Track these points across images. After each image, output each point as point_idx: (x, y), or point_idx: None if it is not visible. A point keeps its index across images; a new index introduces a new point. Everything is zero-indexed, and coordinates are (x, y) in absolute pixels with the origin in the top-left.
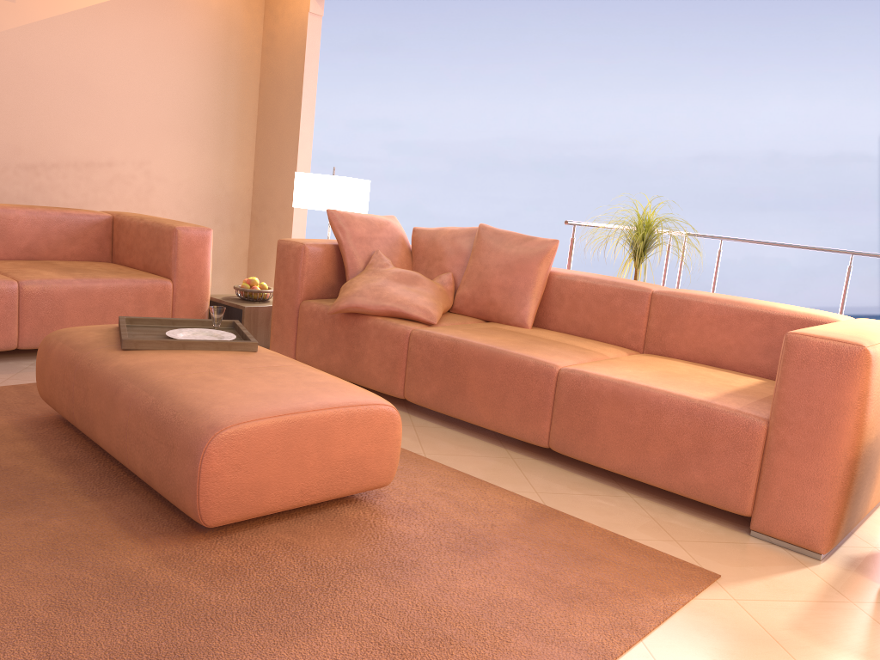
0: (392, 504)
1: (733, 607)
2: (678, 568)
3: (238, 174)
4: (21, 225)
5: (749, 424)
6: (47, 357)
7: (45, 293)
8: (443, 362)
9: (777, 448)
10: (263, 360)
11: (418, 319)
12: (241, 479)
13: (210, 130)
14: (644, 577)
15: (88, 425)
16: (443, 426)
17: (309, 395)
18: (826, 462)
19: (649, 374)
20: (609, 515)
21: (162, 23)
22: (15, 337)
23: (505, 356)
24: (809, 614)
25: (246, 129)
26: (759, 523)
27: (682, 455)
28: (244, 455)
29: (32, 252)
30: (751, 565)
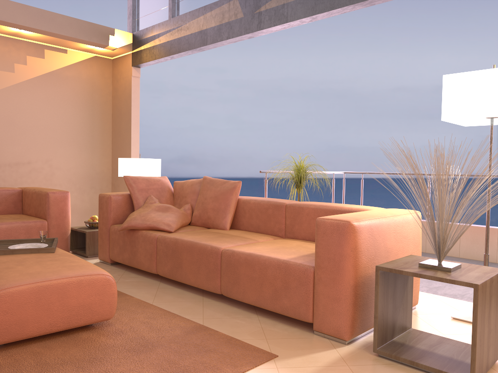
0: (112, 329)
1: (273, 371)
2: (255, 353)
3: (103, 162)
4: None
5: (305, 270)
6: None
7: None
8: (172, 251)
9: (318, 282)
10: (52, 256)
11: (164, 229)
12: (8, 318)
13: (85, 140)
14: (231, 358)
15: None
16: (175, 287)
17: (58, 272)
18: (340, 288)
19: (269, 248)
20: (237, 327)
21: (55, 89)
22: None
23: (198, 245)
24: (316, 372)
25: (105, 138)
26: (316, 326)
27: (278, 291)
28: (10, 305)
29: None
30: (302, 349)
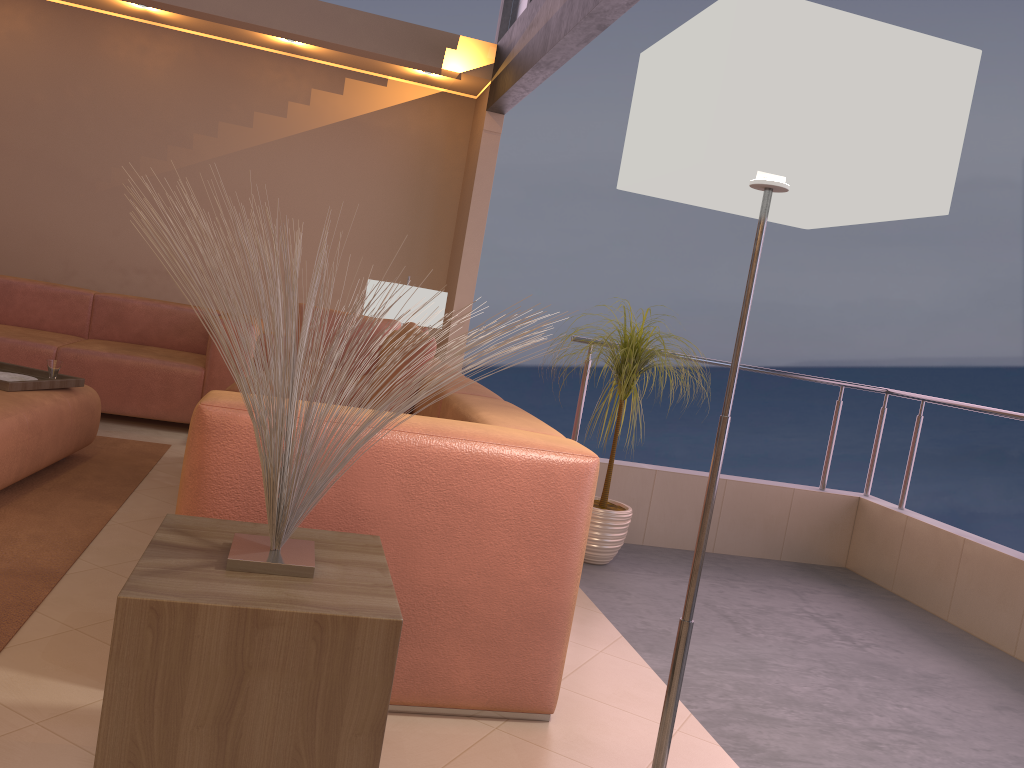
0: None
1: None
2: None
3: None
4: (136, 314)
5: None
6: None
7: (77, 360)
8: None
9: None
10: None
11: None
12: None
13: (396, 251)
14: None
15: None
16: None
17: None
18: None
19: None
20: (97, 597)
21: (354, 150)
22: None
23: None
24: None
25: (438, 252)
26: None
27: None
28: None
29: (143, 338)
30: (68, 666)
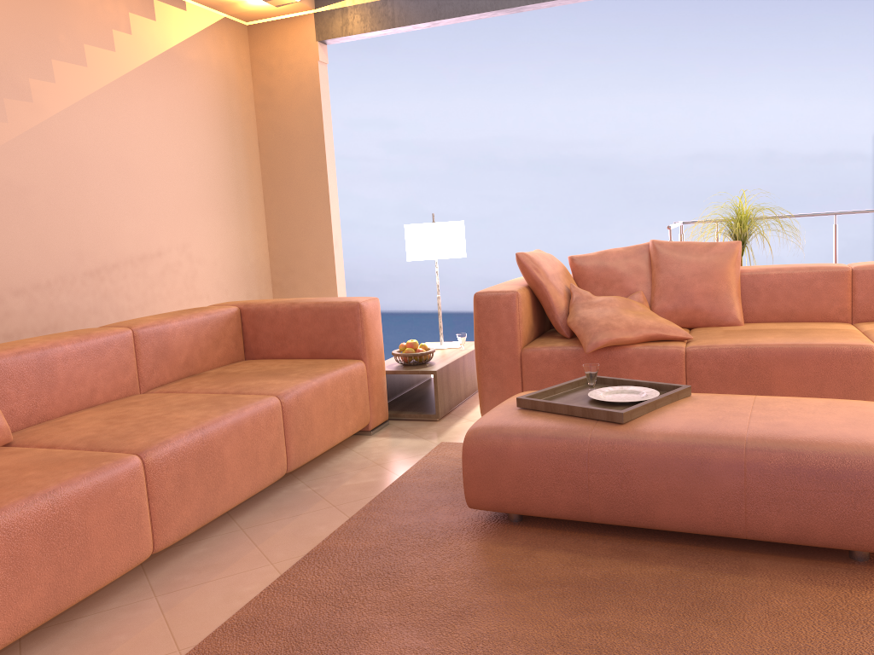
0: None
1: None
2: None
3: (256, 242)
4: (178, 337)
5: None
6: (501, 457)
7: (299, 403)
8: (738, 369)
9: None
10: (727, 399)
11: (676, 337)
12: None
13: (229, 198)
14: None
15: (634, 510)
16: None
17: (870, 413)
18: None
19: None
20: None
21: (178, 89)
22: (286, 460)
23: (814, 348)
24: None
25: (255, 192)
26: None
27: None
28: None
29: (189, 366)
30: None
